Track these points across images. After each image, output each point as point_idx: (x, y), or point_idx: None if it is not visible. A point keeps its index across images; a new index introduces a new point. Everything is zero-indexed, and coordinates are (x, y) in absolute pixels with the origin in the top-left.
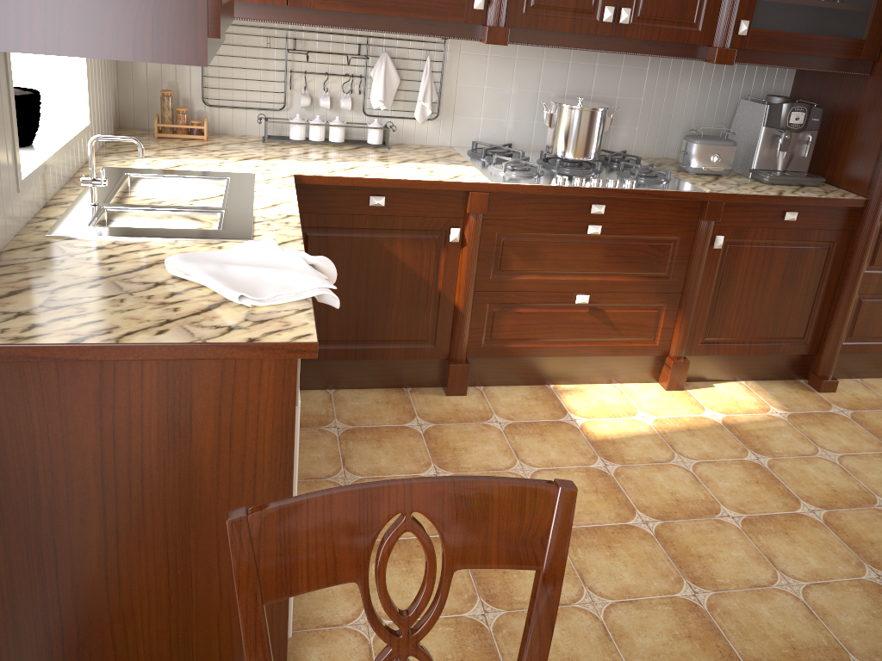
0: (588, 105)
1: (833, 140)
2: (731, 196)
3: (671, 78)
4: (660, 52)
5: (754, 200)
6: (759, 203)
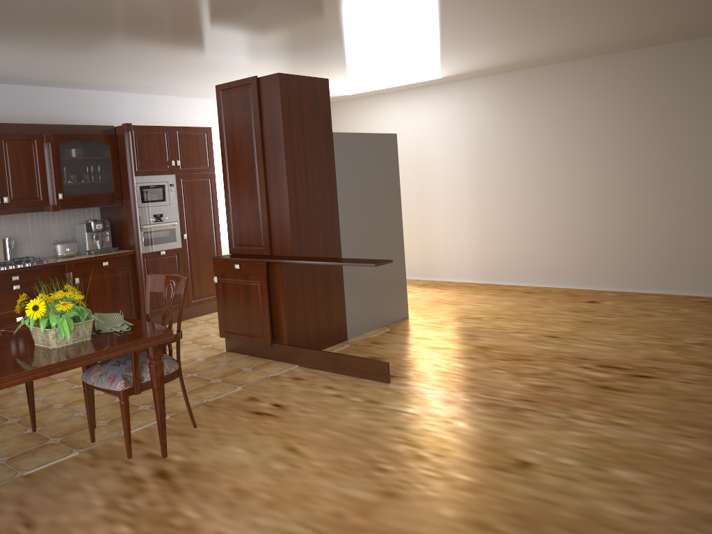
0: (0, 238)
1: (119, 232)
2: (75, 260)
3: (42, 222)
4: (27, 211)
5: (86, 260)
6: (90, 261)
